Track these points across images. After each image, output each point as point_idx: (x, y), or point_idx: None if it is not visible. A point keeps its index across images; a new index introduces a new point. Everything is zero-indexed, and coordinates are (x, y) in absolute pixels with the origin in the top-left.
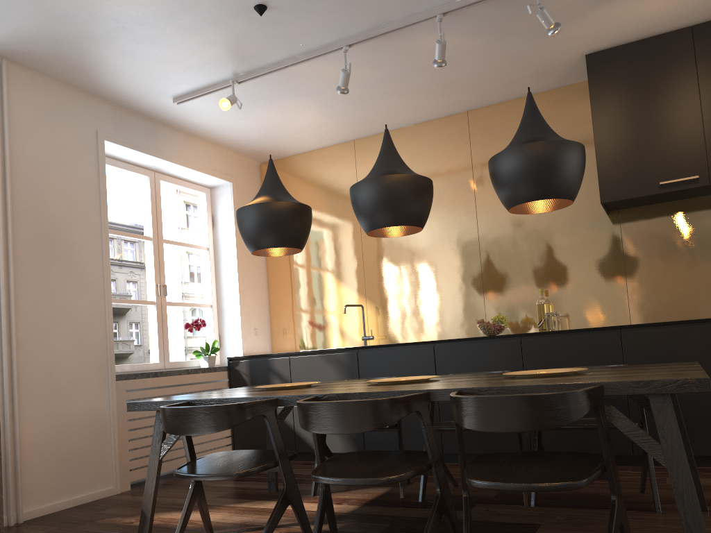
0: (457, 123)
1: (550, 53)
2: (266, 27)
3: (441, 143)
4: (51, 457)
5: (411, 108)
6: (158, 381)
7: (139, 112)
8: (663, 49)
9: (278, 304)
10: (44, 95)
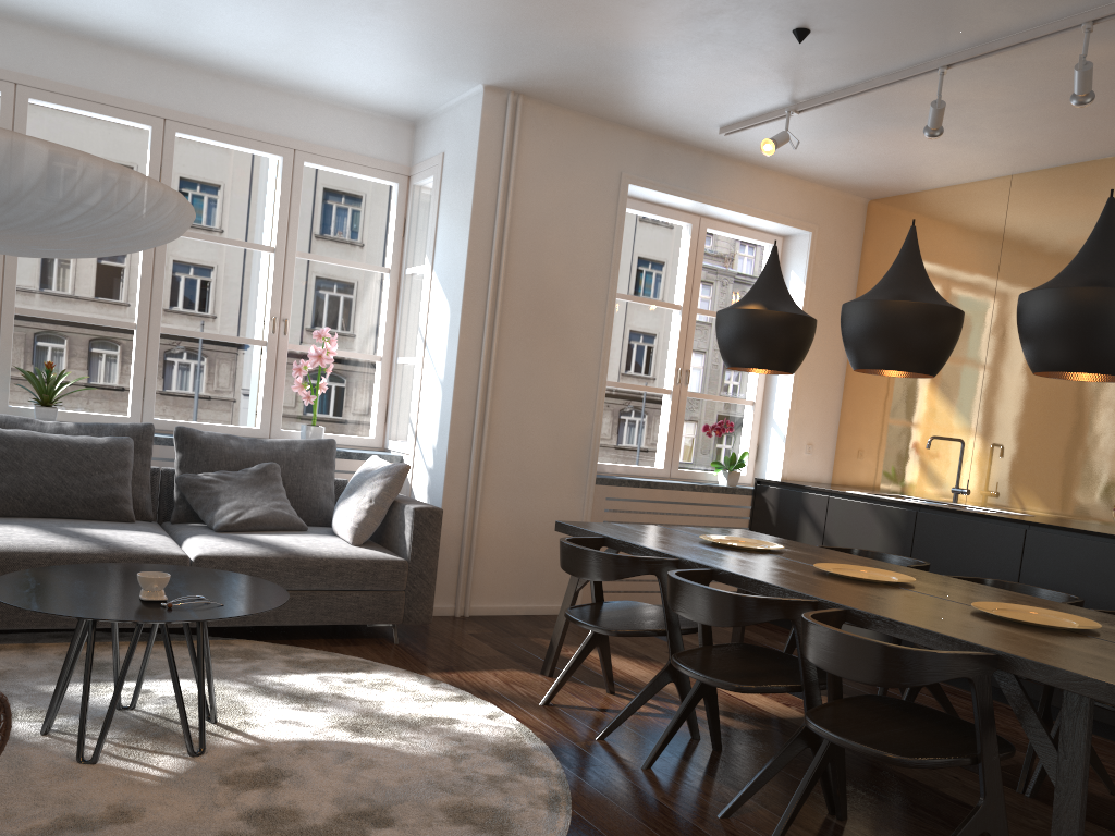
0: None
1: None
2: (816, 50)
3: None
4: (507, 556)
5: (1099, 135)
6: (649, 493)
7: (683, 142)
8: None
9: (852, 413)
10: (562, 133)
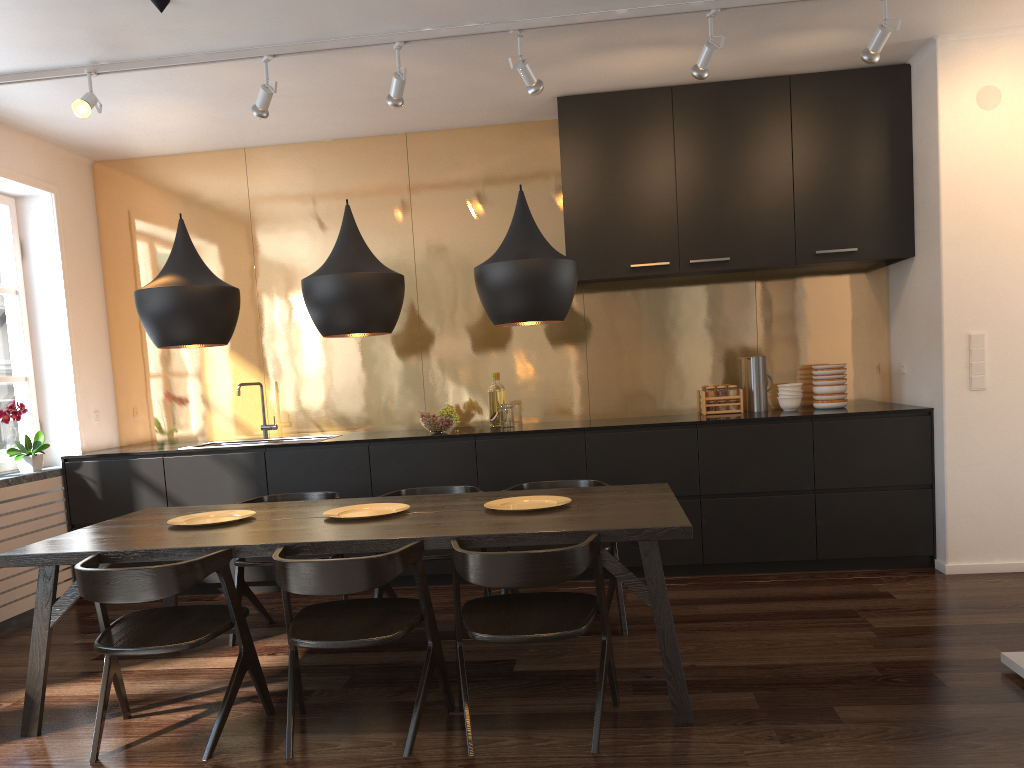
0: (392, 147)
1: (519, 91)
2: (161, 20)
3: (371, 171)
4: None
5: (334, 123)
6: None
7: None
8: (641, 108)
9: (128, 374)
10: None
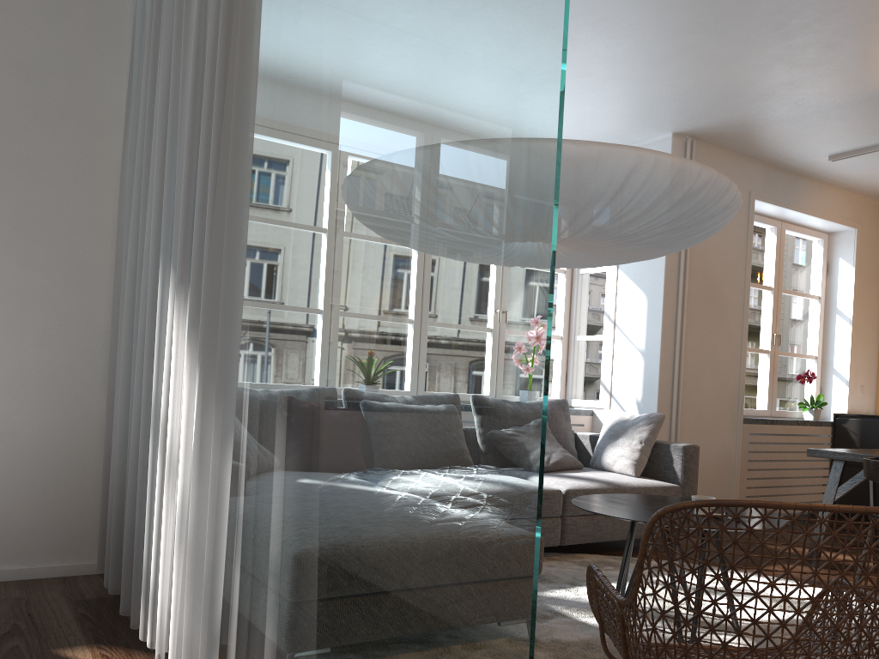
0: None
1: None
2: None
3: None
4: None
5: None
6: (773, 428)
7: (784, 168)
8: None
9: None
10: (716, 165)
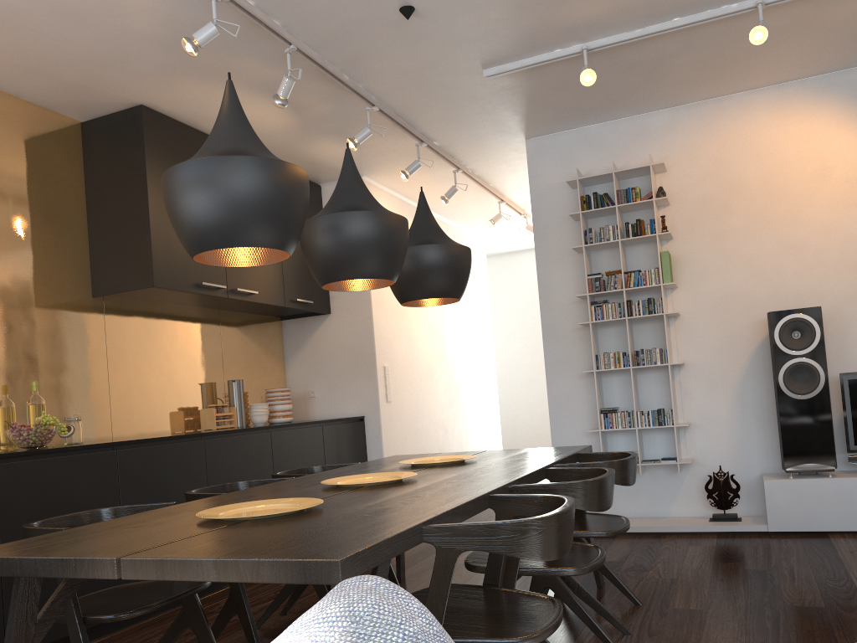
0: None
1: (134, 83)
2: None
3: None
4: None
5: None
6: None
7: None
8: (199, 146)
9: None
10: None
